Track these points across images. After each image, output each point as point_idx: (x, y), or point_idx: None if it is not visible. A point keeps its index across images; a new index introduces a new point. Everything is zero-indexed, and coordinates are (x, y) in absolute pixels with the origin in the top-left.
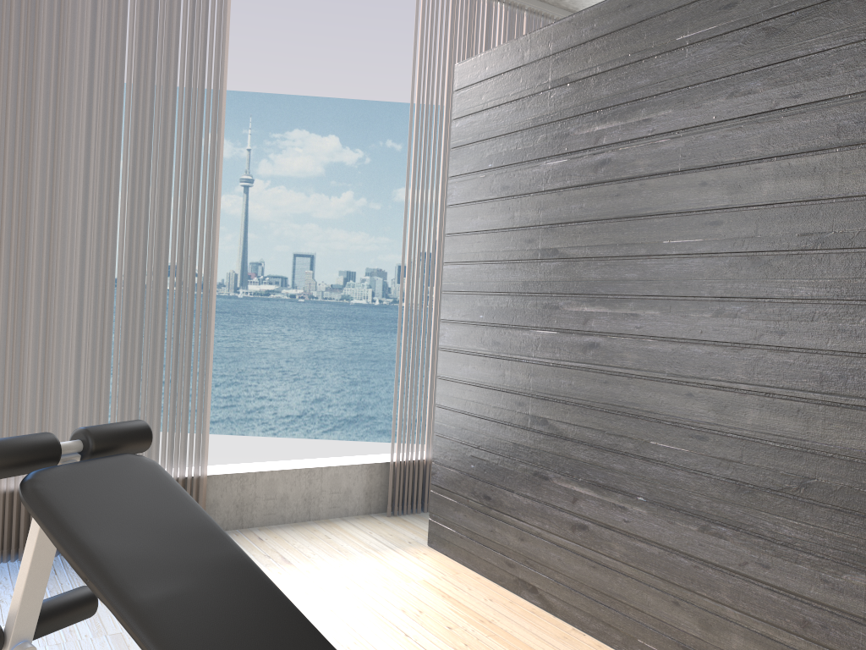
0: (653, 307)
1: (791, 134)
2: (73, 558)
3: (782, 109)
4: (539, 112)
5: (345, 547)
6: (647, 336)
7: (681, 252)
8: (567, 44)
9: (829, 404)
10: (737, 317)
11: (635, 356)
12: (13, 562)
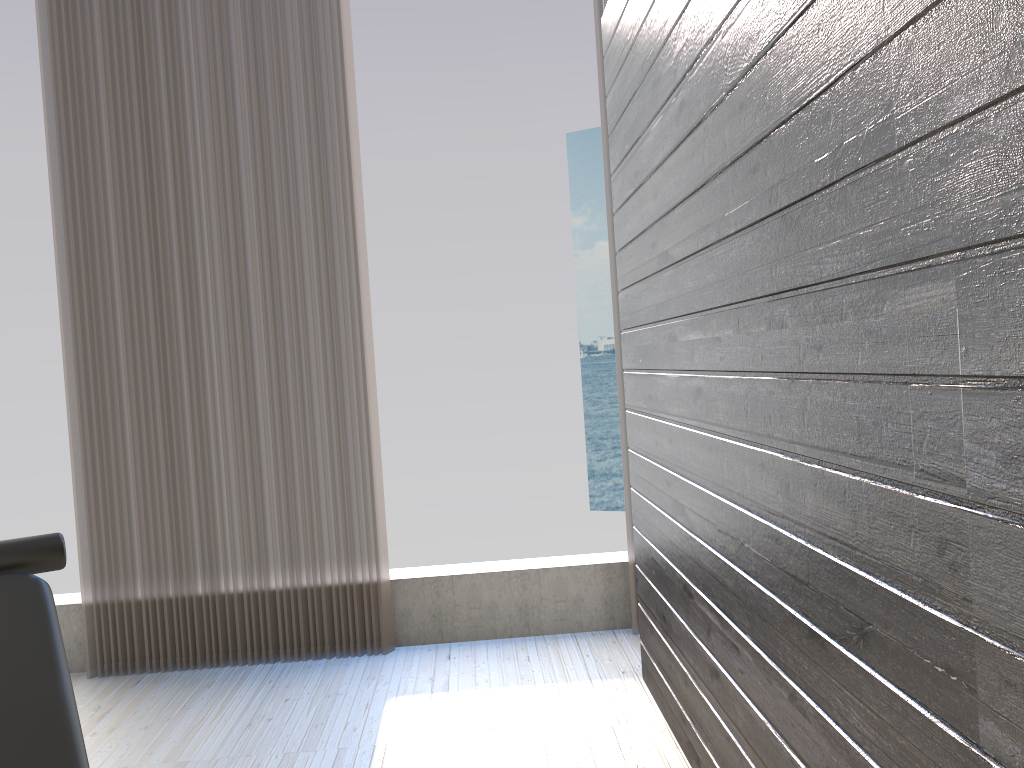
0: (728, 324)
1: None
2: None
3: None
4: (642, 55)
5: (534, 674)
6: (730, 371)
7: (737, 228)
8: None
9: (873, 478)
10: (784, 327)
11: (724, 406)
12: (192, 670)
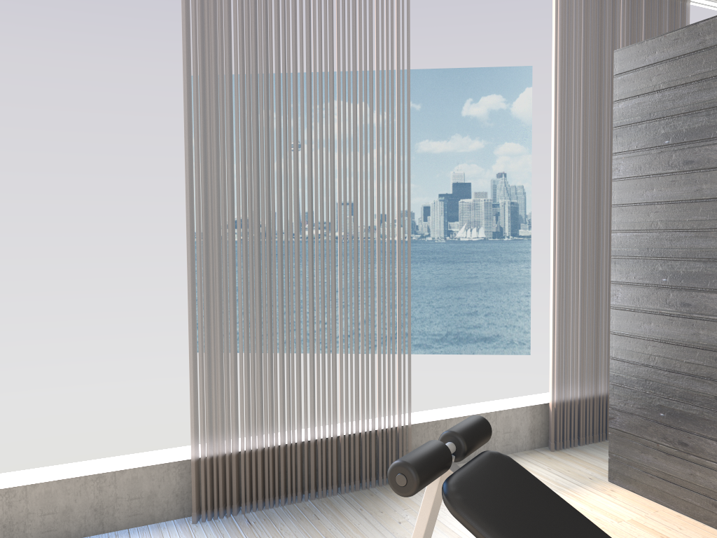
0: None
1: None
2: None
3: None
4: None
5: None
6: None
7: None
8: None
9: None
10: None
11: None
12: (278, 507)
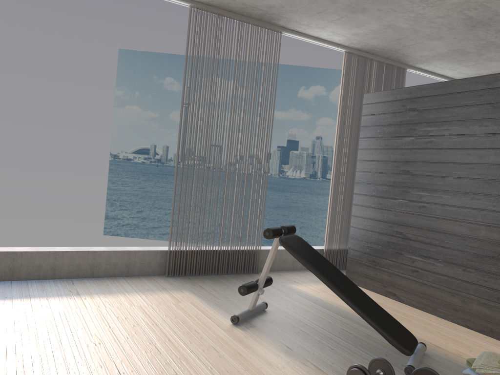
0: (447, 194)
1: None
2: (301, 259)
3: (497, 133)
4: (402, 119)
5: (314, 279)
6: (445, 204)
7: (459, 176)
8: (416, 96)
9: None
10: (479, 200)
11: (440, 211)
12: (201, 276)
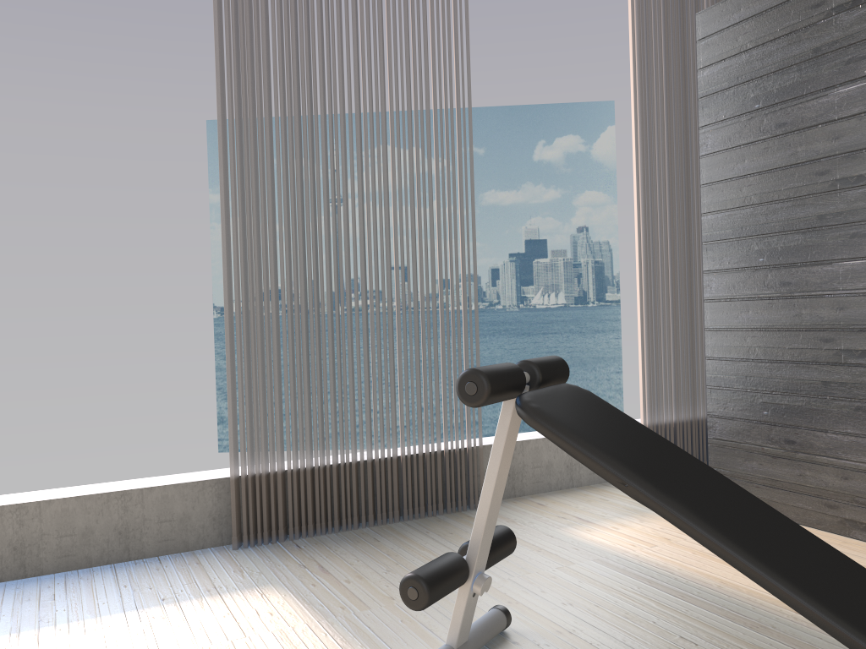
0: None
1: None
2: (603, 465)
3: None
4: (821, 41)
5: (629, 506)
6: None
7: None
8: None
9: None
10: None
11: None
12: (331, 534)
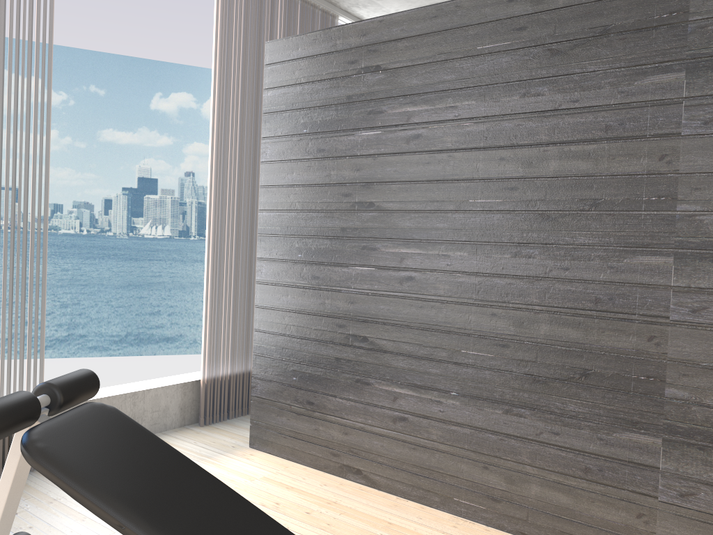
0: (461, 250)
1: (571, 128)
2: (103, 509)
3: (564, 109)
4: (353, 91)
5: None
6: (456, 271)
7: (484, 209)
8: (379, 39)
9: (601, 318)
10: (531, 258)
11: (447, 287)
12: None
